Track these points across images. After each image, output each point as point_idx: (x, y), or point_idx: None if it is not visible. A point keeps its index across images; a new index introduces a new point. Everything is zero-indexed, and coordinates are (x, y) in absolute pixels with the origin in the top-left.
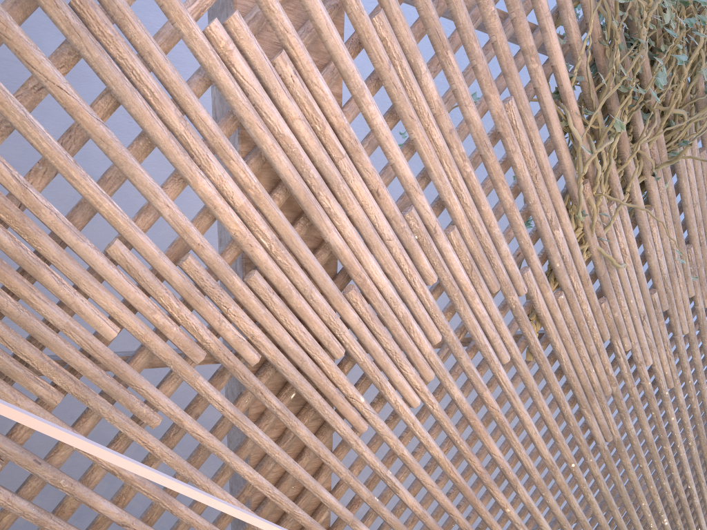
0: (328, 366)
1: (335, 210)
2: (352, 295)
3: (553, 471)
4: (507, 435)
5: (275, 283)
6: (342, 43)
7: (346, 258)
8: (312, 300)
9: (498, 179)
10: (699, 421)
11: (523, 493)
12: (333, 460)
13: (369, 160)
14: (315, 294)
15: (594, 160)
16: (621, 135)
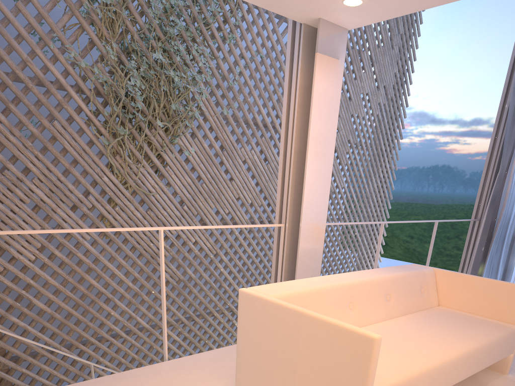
0: None
1: None
2: None
3: (139, 295)
4: (100, 275)
5: None
6: None
7: None
8: None
9: (57, 156)
10: (244, 272)
11: (120, 305)
12: None
13: None
14: None
15: (117, 146)
16: (133, 134)
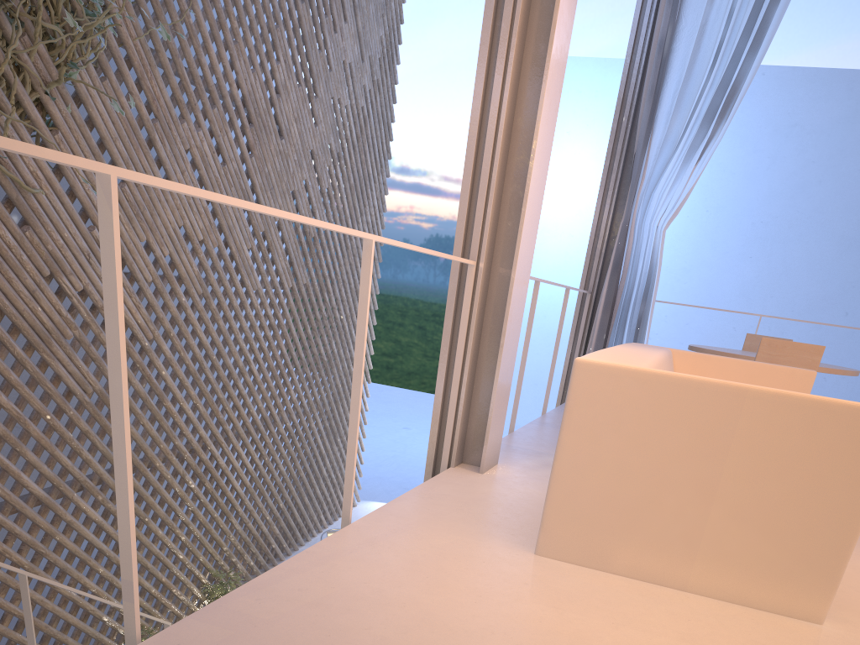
0: None
1: None
2: None
3: (23, 423)
4: None
5: None
6: None
7: None
8: None
9: None
10: (198, 378)
11: None
12: None
13: None
14: None
15: None
16: None
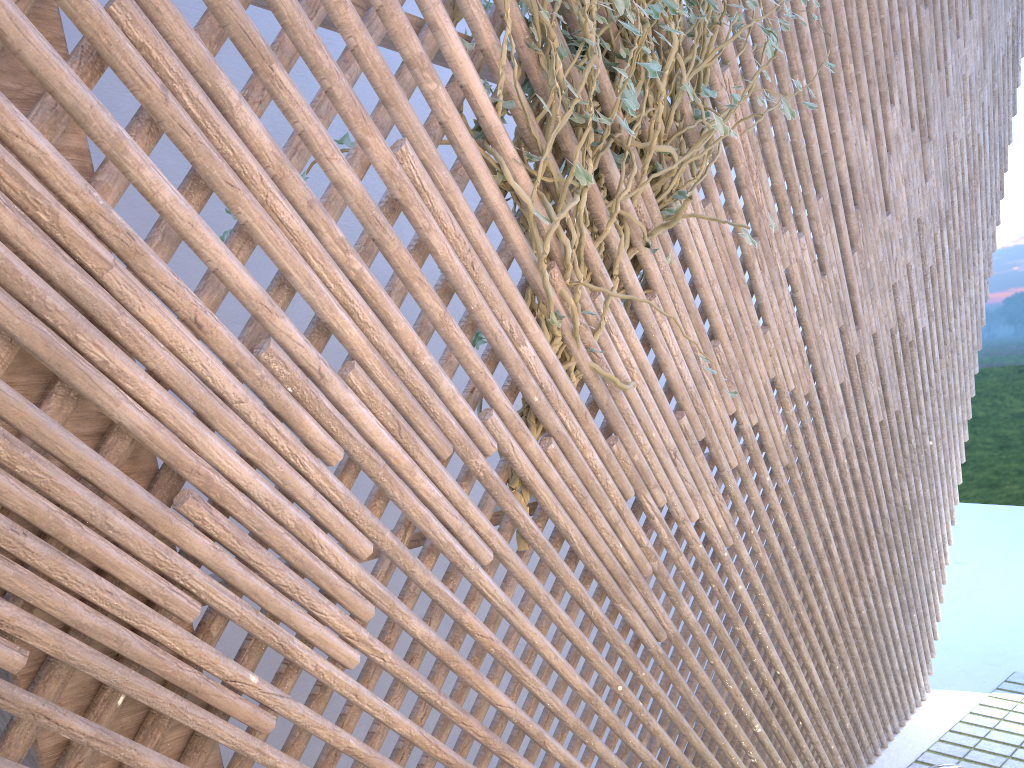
0: (174, 639)
1: (118, 364)
2: (191, 508)
3: (594, 705)
4: (514, 670)
5: (24, 514)
6: (56, 55)
7: (164, 446)
8: (112, 531)
9: (411, 276)
10: (775, 582)
11: (556, 749)
12: None
13: (165, 267)
14: (115, 520)
15: (557, 231)
16: (589, 190)
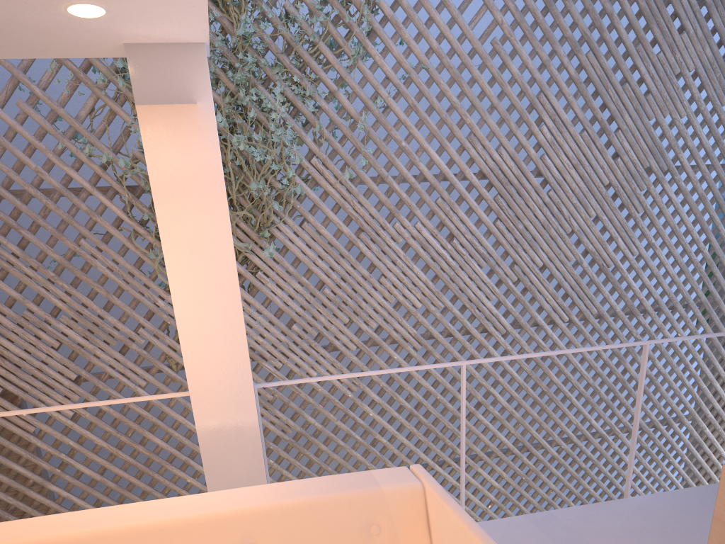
0: None
1: None
2: None
3: None
4: (166, 431)
5: None
6: None
7: None
8: None
9: (88, 283)
10: (416, 415)
11: (199, 469)
12: (14, 448)
13: None
14: None
15: None
16: None
